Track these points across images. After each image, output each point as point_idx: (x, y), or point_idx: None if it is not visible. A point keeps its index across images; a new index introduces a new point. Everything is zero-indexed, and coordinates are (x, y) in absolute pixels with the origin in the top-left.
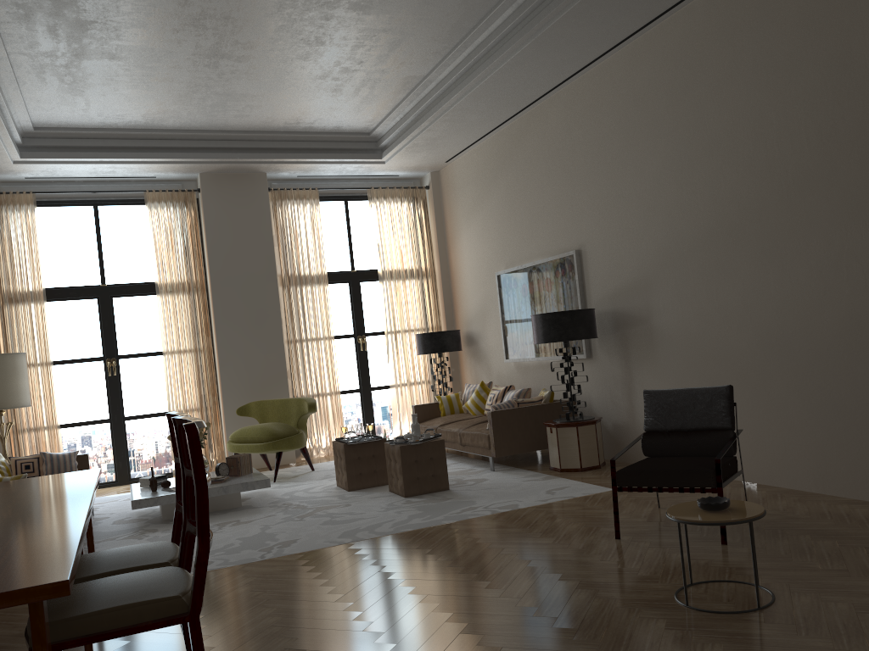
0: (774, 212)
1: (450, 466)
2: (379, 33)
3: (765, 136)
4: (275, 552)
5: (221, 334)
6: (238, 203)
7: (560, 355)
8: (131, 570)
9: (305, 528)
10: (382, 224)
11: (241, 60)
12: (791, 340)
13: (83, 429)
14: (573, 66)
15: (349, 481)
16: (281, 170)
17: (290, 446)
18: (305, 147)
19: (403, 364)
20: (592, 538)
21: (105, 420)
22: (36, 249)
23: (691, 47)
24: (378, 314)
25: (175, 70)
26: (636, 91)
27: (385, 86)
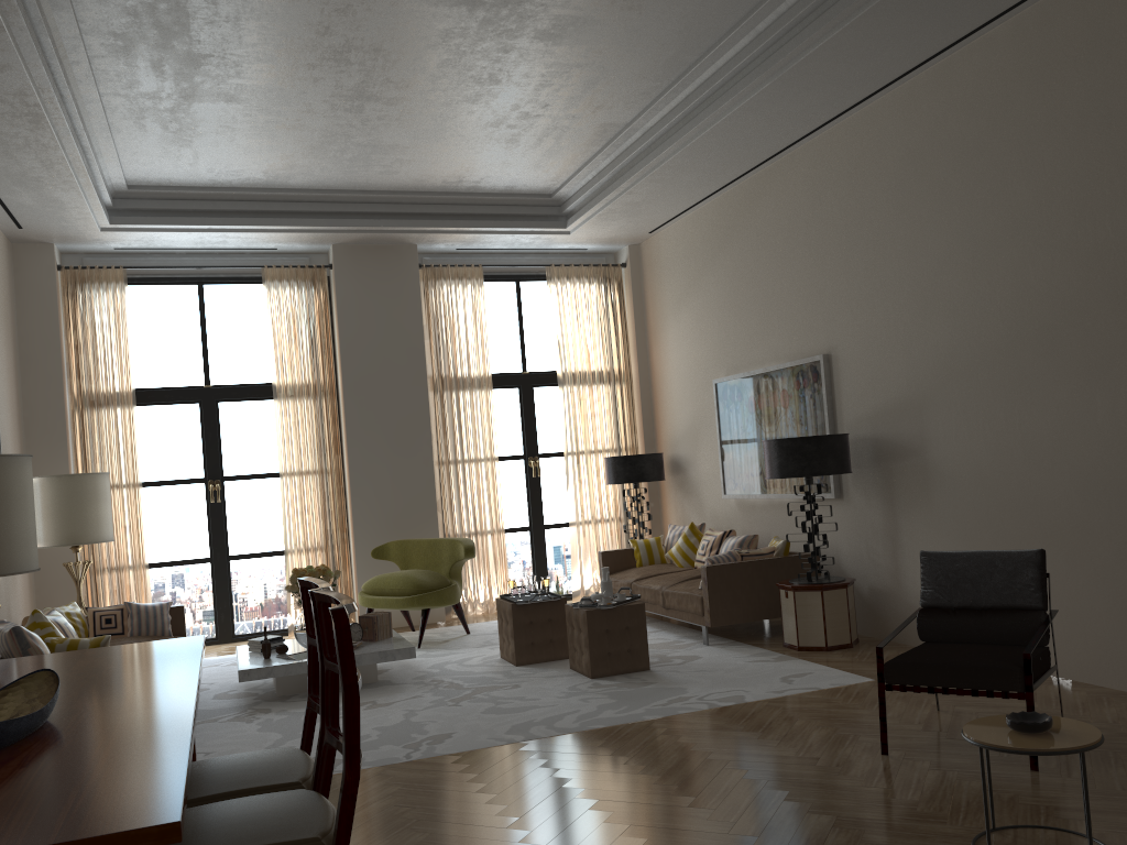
0: (1104, 314)
1: (648, 635)
2: (572, 69)
3: (1094, 211)
4: (424, 750)
5: (353, 452)
6: (379, 283)
7: (799, 493)
8: (251, 791)
9: (462, 717)
10: (564, 312)
11: (392, 103)
12: (1125, 488)
13: (177, 570)
14: (826, 112)
15: (517, 653)
16: (436, 242)
17: (440, 601)
18: (467, 212)
19: (587, 495)
20: (849, 752)
21: (205, 559)
22: (125, 339)
23: (990, 89)
24: (555, 430)
25: (307, 116)
26: (912, 146)
27: (575, 135)
